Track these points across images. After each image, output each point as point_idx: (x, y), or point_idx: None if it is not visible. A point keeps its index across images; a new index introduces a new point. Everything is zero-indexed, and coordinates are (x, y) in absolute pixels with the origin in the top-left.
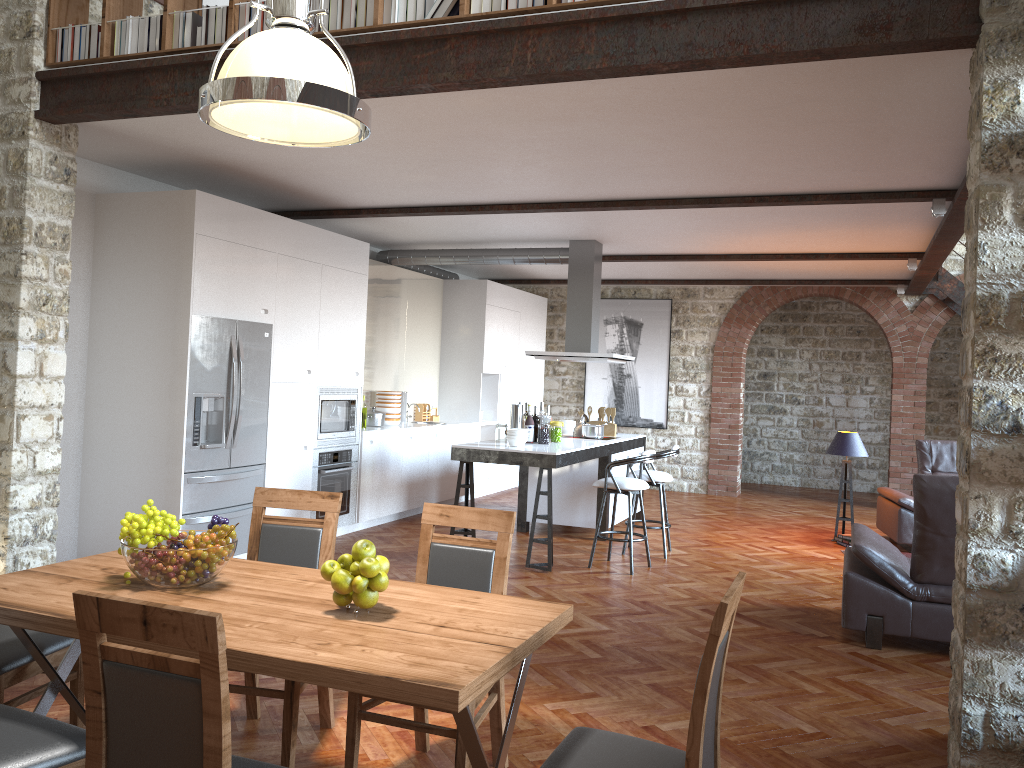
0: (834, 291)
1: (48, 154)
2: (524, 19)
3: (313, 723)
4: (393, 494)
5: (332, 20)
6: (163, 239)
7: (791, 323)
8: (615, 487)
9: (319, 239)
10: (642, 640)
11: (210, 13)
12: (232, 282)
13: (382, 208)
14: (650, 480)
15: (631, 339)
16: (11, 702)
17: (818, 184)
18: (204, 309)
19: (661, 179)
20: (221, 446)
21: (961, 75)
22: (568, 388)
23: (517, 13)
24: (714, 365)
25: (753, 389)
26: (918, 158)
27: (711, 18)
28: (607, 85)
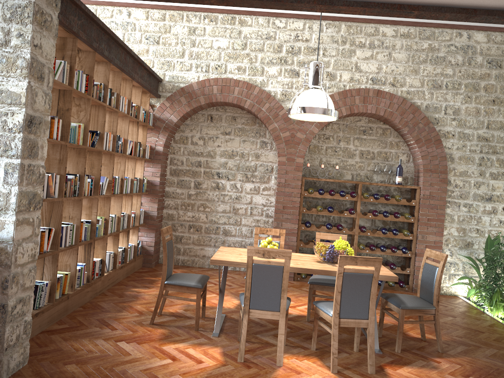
0: None
1: None
2: None
3: (342, 373)
4: None
5: None
6: None
7: None
8: None
9: None
10: None
11: None
12: None
13: None
14: None
15: None
16: (384, 309)
17: None
18: None
19: None
20: None
21: None
22: None
23: None
24: None
25: None
26: None
27: None
28: None
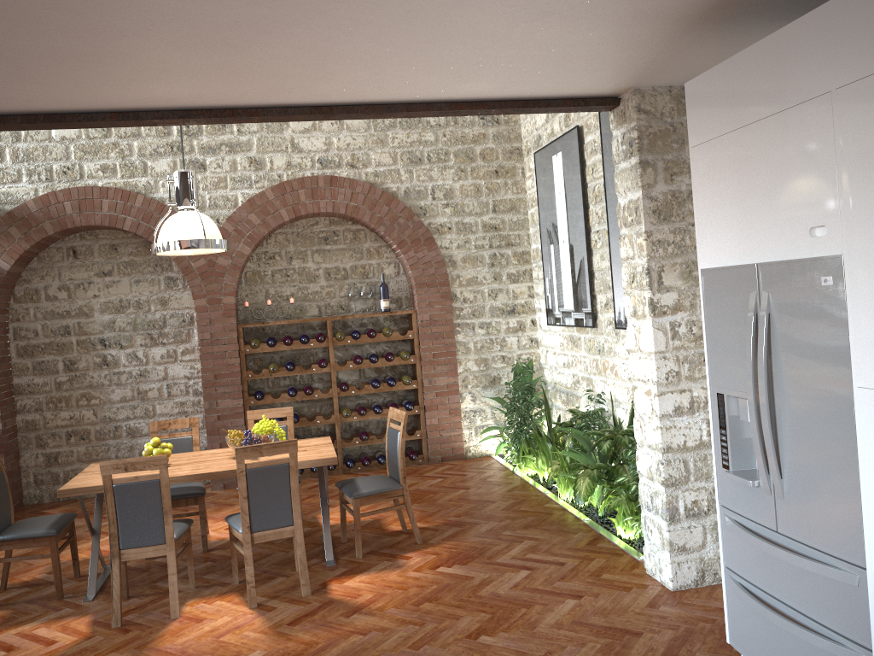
0: None
1: (620, 137)
2: None
3: (264, 605)
4: None
5: None
6: None
7: None
8: None
9: None
10: None
11: None
12: (748, 197)
13: None
14: None
15: None
16: (342, 503)
17: None
18: (714, 257)
19: None
20: (743, 483)
21: None
22: None
23: None
24: None
25: None
26: None
27: None
28: (10, 98)
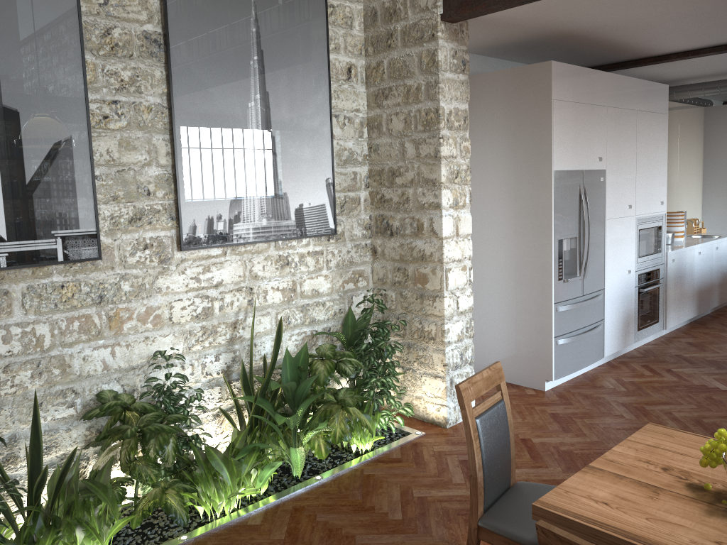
0: None
1: (450, 50)
2: None
3: None
4: (688, 303)
5: None
6: (522, 108)
7: None
8: None
9: (634, 88)
10: None
11: None
12: (577, 137)
13: (692, 50)
14: None
15: None
16: None
17: None
18: (560, 164)
19: None
20: (578, 279)
21: None
22: None
23: None
24: None
25: None
26: None
27: None
28: None
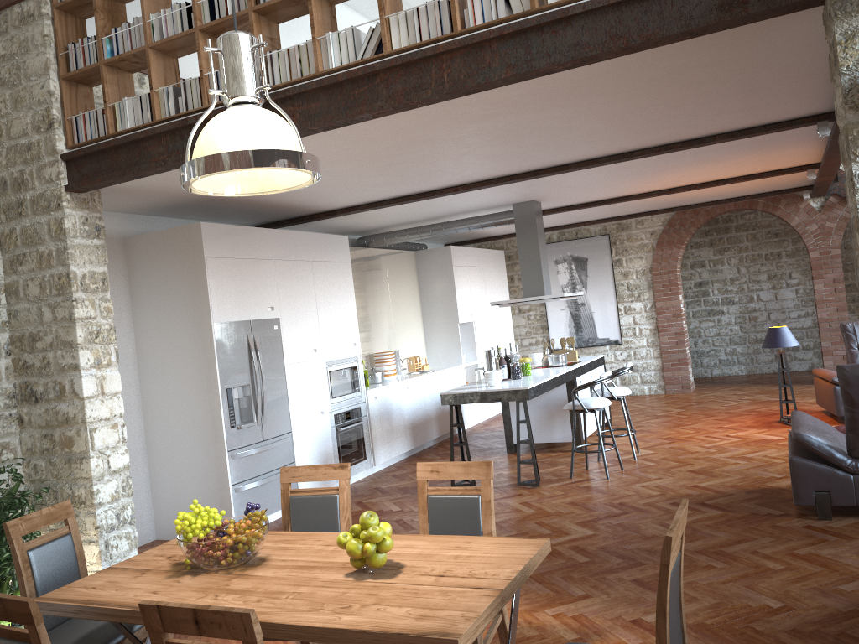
0: (748, 204)
1: (80, 217)
2: (436, 47)
3: None
4: (400, 437)
5: (283, 74)
6: (181, 266)
7: (716, 236)
8: (582, 408)
9: (306, 241)
10: (622, 539)
11: (186, 84)
12: (241, 290)
13: (353, 206)
14: (612, 396)
15: (580, 273)
16: None
17: (714, 127)
18: (222, 316)
19: (578, 147)
20: (253, 424)
21: (818, 25)
22: (533, 322)
23: (430, 43)
24: (654, 284)
25: (692, 297)
26: (796, 93)
27: (592, 19)
28: (515, 87)
